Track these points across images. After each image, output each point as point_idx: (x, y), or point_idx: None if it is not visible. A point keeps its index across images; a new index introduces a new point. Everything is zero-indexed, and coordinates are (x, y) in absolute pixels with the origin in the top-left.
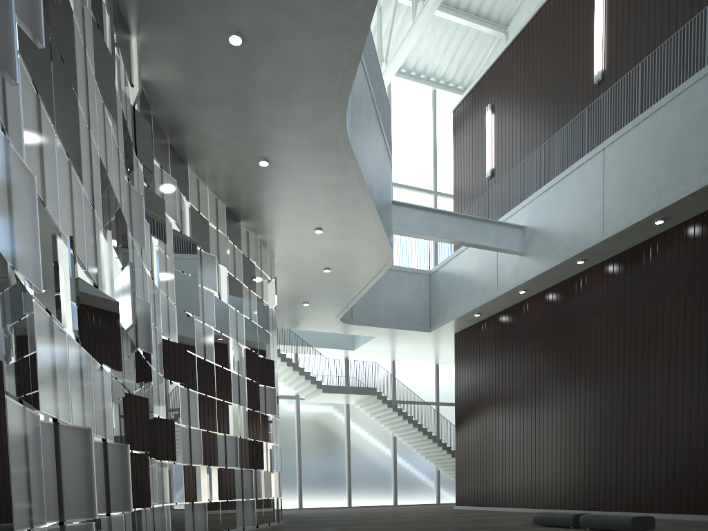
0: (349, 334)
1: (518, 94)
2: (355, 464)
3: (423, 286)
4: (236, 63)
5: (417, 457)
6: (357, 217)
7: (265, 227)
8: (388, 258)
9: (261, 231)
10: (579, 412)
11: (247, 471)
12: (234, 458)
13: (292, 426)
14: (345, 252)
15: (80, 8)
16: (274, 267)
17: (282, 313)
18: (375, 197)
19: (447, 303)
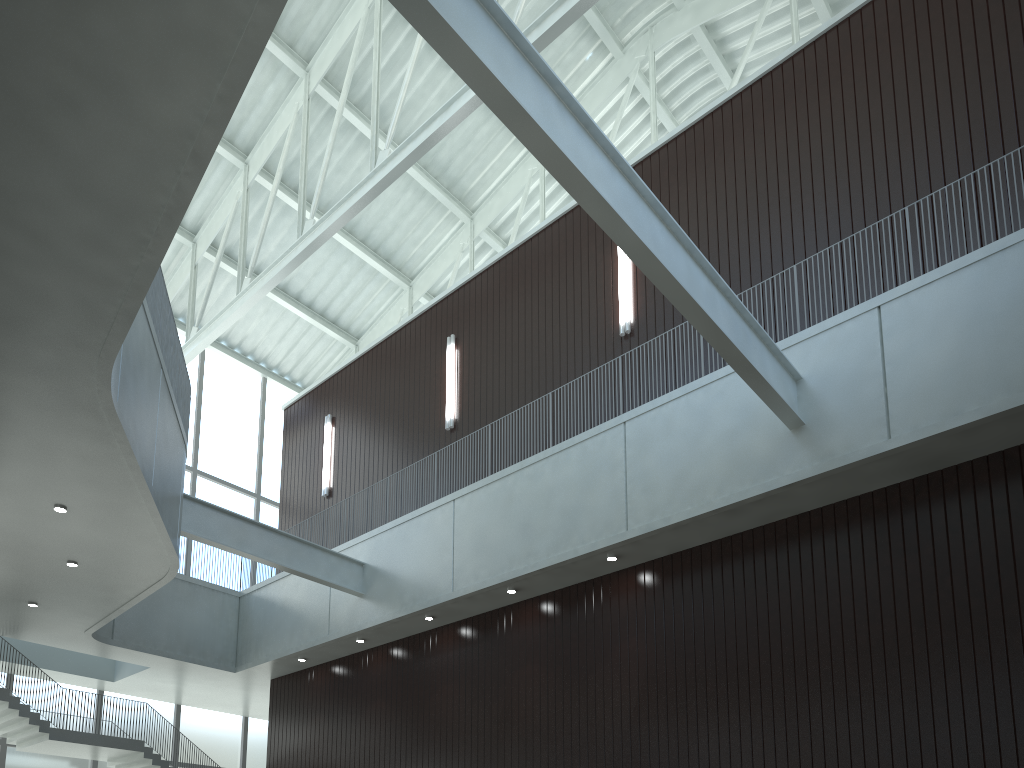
0: (107, 657)
1: (364, 414)
2: None
3: (229, 610)
4: None
5: None
6: (124, 504)
7: None
8: (171, 565)
9: None
10: None
11: None
12: None
13: None
14: (103, 545)
15: None
16: None
17: None
18: (155, 485)
19: (262, 637)
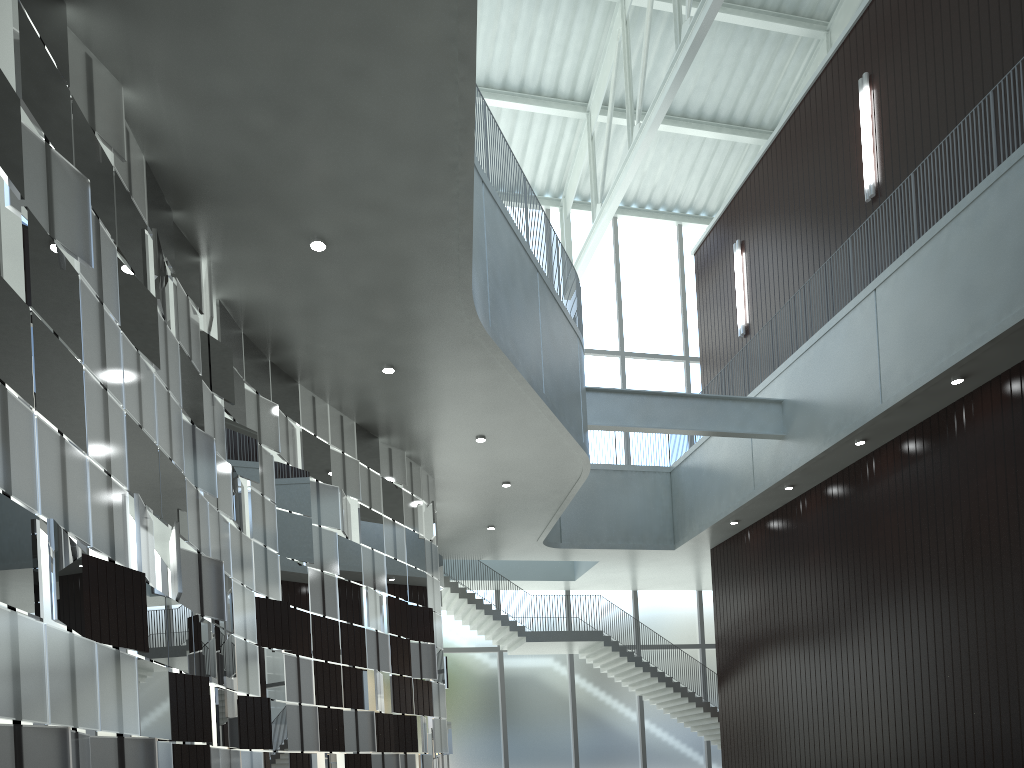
0: (561, 560)
1: (773, 224)
2: (584, 737)
3: (661, 488)
4: (326, 269)
5: (675, 723)
6: (525, 418)
7: (411, 442)
8: (583, 462)
9: (408, 446)
10: (877, 652)
11: (390, 756)
12: (369, 740)
13: (493, 689)
14: (523, 461)
15: (94, 265)
16: (437, 486)
17: (463, 541)
18: (546, 391)
19: (693, 509)
